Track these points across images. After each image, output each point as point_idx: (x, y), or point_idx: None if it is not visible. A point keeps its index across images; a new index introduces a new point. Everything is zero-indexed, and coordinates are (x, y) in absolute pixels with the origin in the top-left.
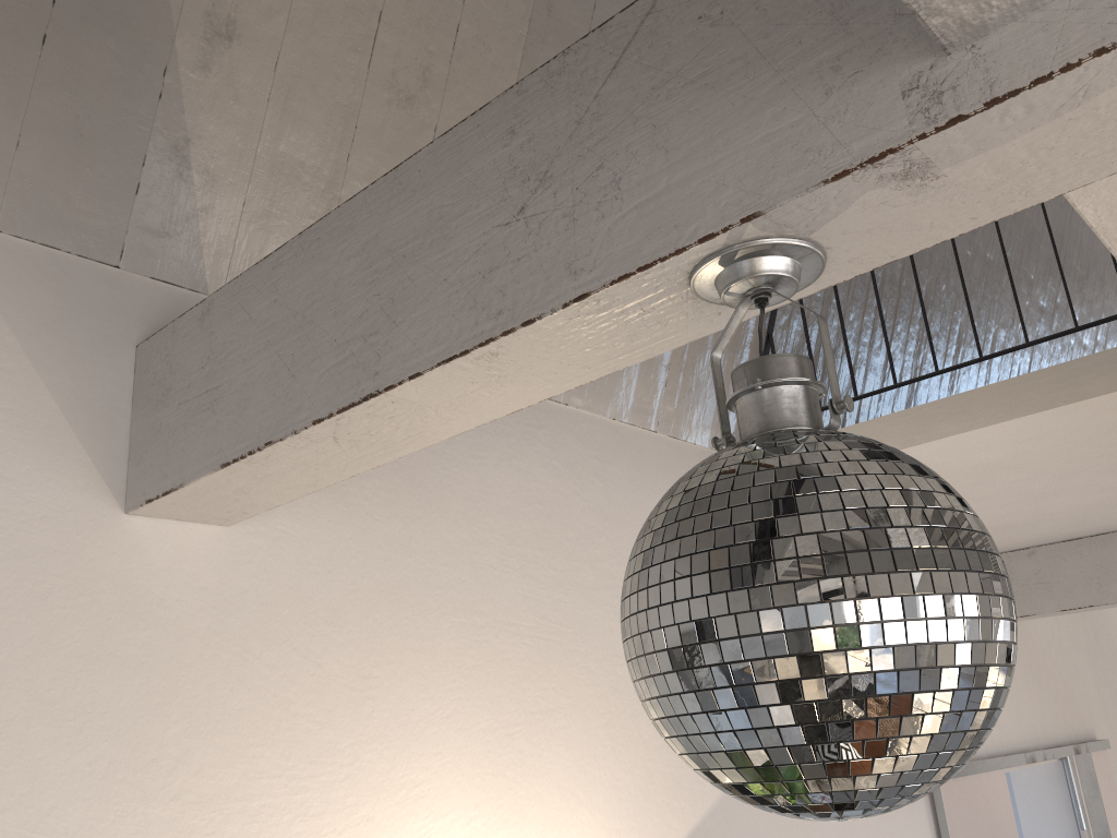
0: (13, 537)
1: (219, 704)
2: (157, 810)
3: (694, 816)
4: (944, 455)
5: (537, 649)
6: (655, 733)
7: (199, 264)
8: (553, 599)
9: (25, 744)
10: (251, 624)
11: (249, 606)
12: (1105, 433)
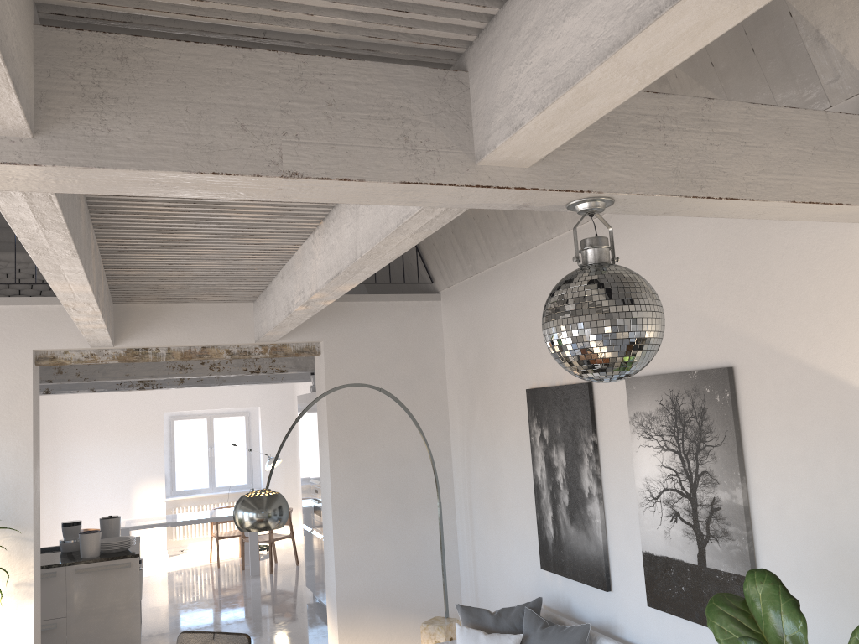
0: (822, 250)
1: None
2: None
3: None
4: None
5: None
6: None
7: None
8: None
9: (844, 329)
10: None
11: None
12: None
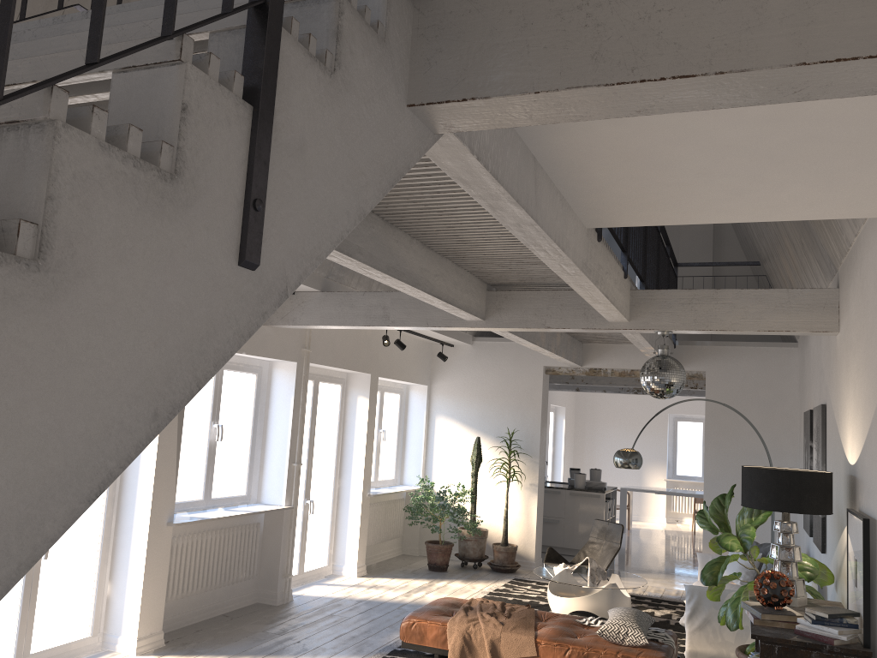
0: (833, 346)
1: (839, 377)
2: (837, 401)
3: (871, 416)
4: (743, 212)
5: (855, 348)
6: (866, 377)
7: (833, 264)
8: (857, 326)
9: (834, 388)
10: (840, 356)
11: (840, 352)
12: (655, 203)
